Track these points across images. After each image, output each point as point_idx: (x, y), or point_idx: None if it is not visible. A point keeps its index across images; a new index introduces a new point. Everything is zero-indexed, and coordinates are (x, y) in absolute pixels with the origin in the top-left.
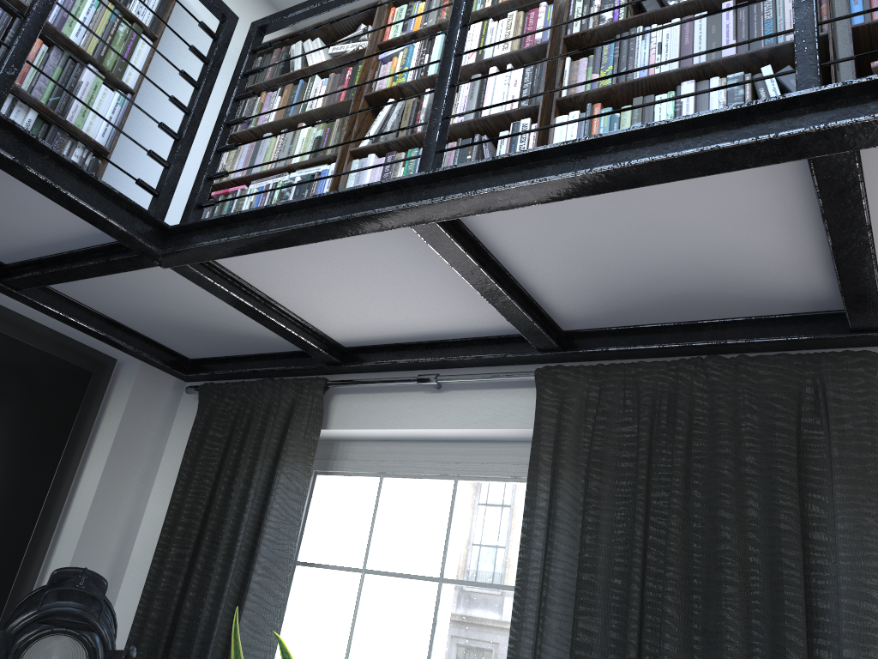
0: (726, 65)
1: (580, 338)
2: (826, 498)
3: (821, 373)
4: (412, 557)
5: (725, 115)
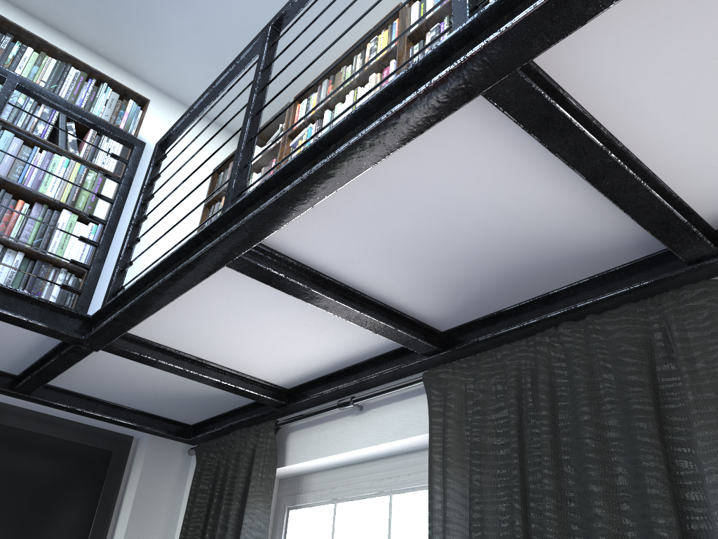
0: None
1: (459, 335)
2: (697, 451)
3: (665, 315)
4: None
5: (401, 82)
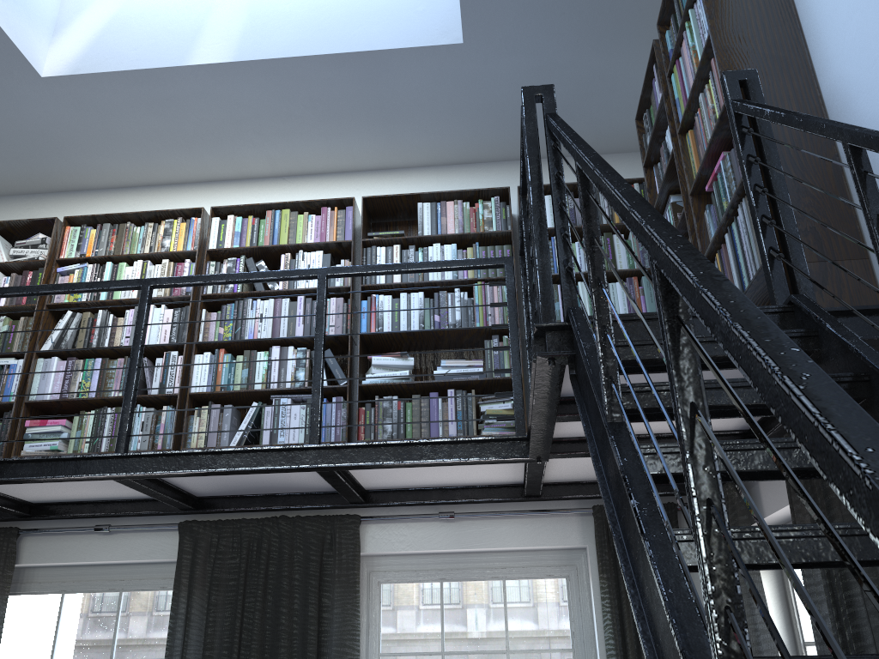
0: (298, 339)
1: (208, 500)
2: (332, 595)
3: (334, 527)
4: (89, 648)
5: (279, 449)
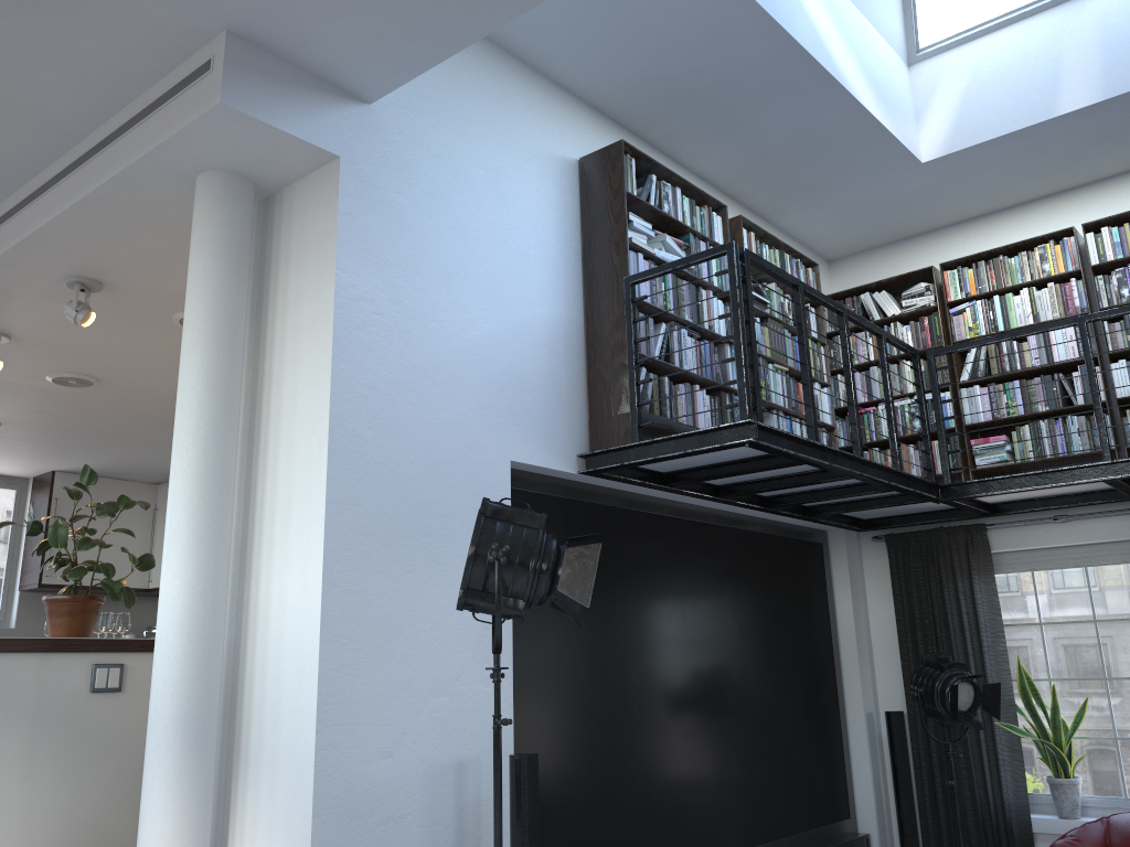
0: None
1: None
2: None
3: None
4: (1070, 611)
5: None
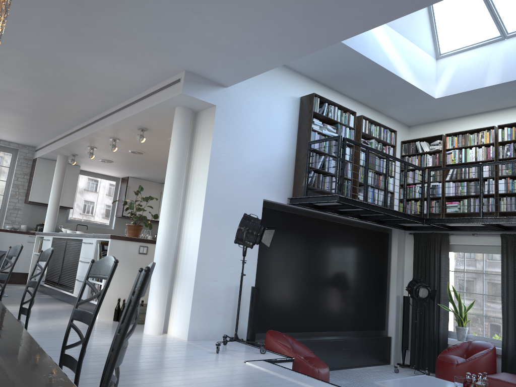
0: None
1: (509, 227)
2: None
3: None
4: (475, 269)
5: None
